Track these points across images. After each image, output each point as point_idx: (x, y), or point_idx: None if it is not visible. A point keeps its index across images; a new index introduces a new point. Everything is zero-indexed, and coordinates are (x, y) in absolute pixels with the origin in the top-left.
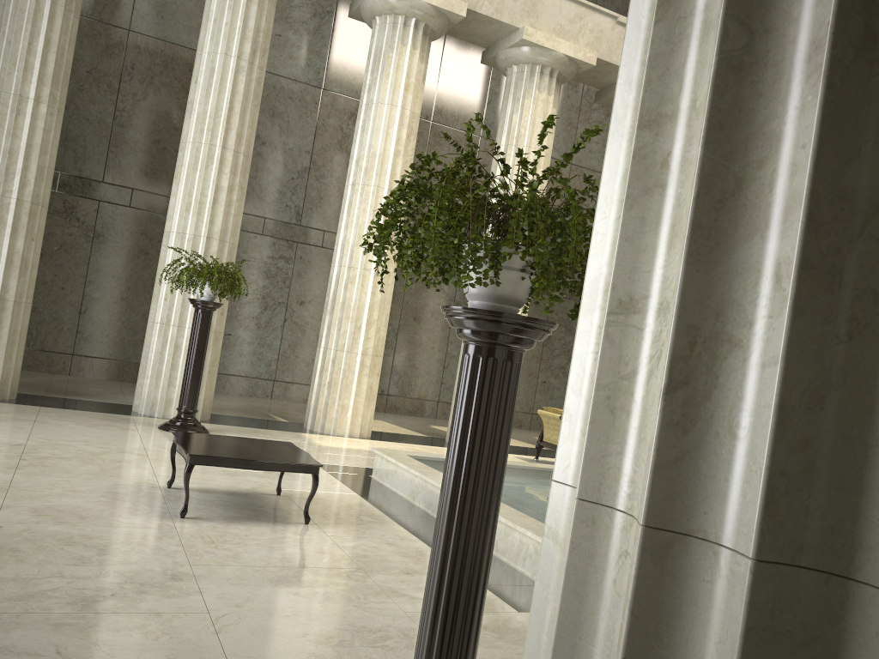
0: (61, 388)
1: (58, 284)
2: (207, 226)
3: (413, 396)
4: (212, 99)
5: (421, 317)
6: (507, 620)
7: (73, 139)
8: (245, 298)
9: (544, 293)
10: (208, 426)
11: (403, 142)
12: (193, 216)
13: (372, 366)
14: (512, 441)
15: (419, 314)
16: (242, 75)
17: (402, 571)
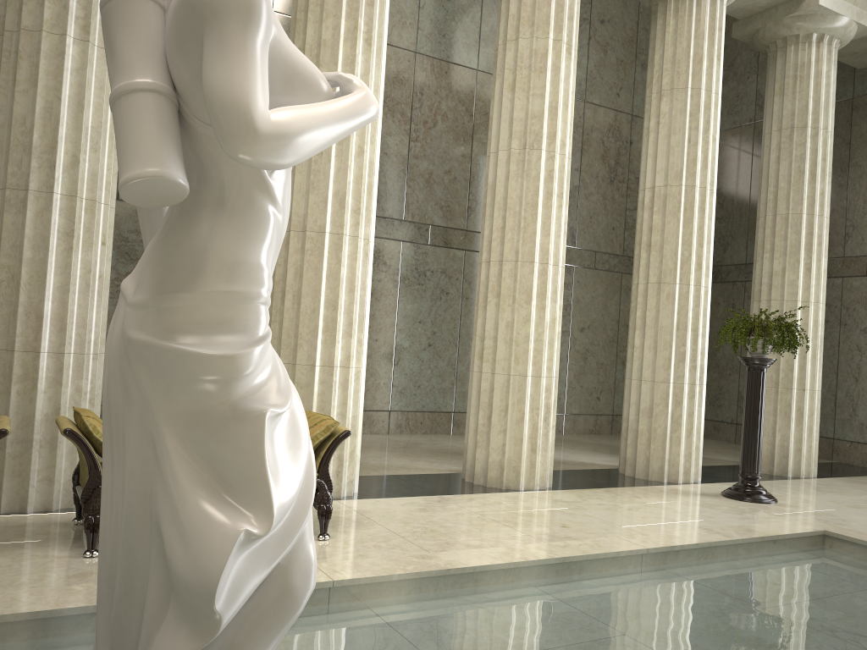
0: None
1: None
2: None
3: None
4: None
5: None
6: None
7: None
8: None
9: None
10: None
11: None
12: None
13: None
14: None
15: None
16: None
17: None
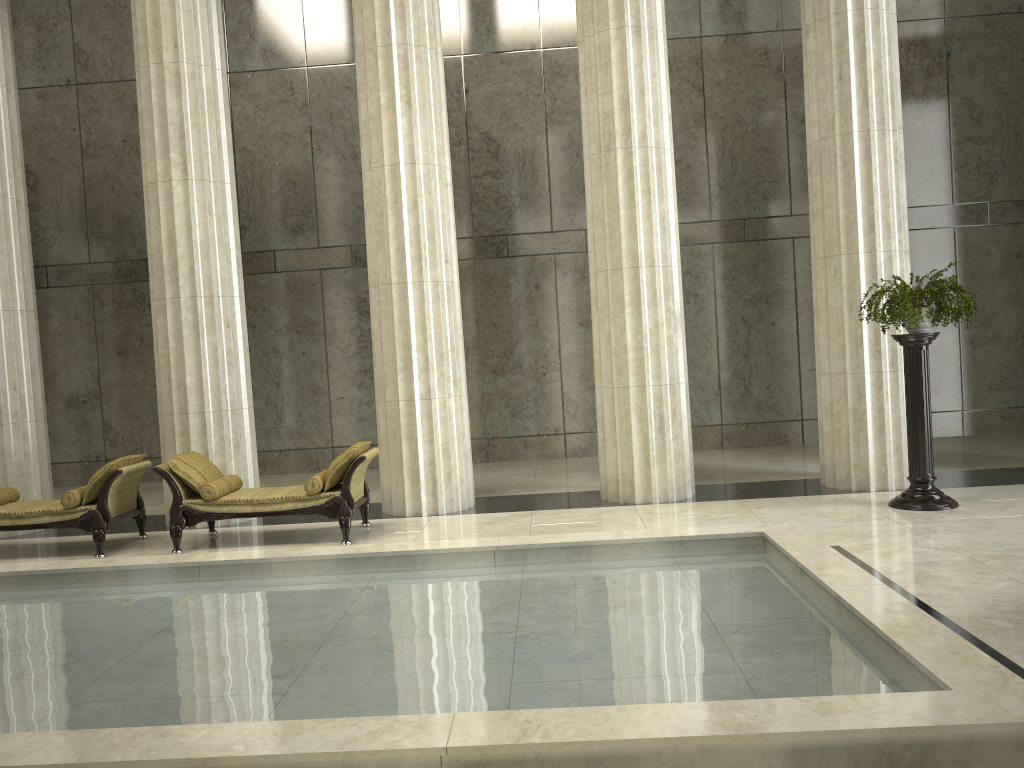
0: None
1: None
2: None
3: None
4: None
5: None
6: (852, 540)
7: None
8: None
9: None
10: None
11: None
12: None
13: None
14: None
15: None
16: None
17: (937, 563)
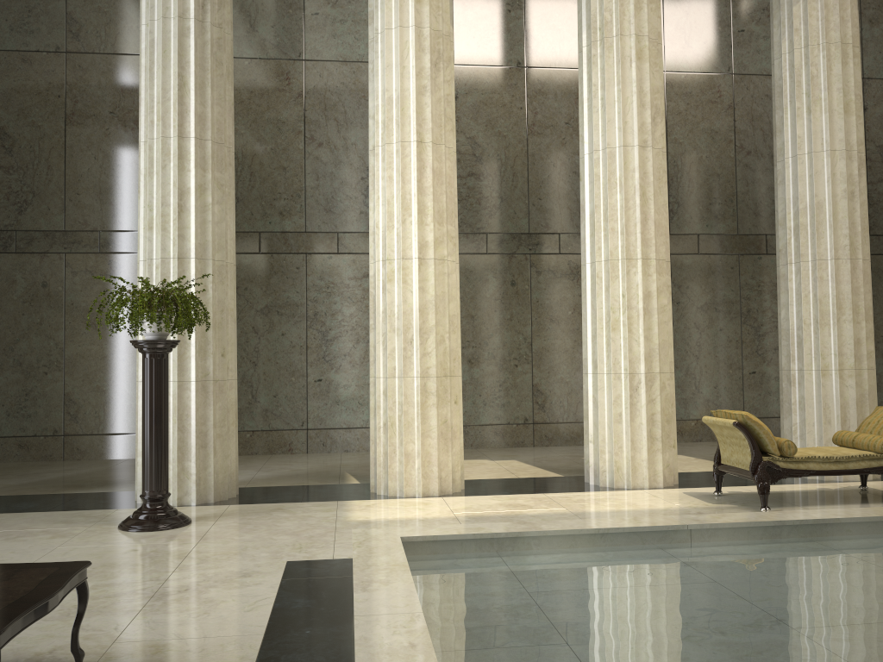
0: (97, 478)
1: (118, 356)
2: (176, 244)
3: (568, 420)
4: (158, 80)
5: (560, 317)
6: None
7: (107, 190)
8: (330, 333)
9: (728, 252)
10: (212, 509)
11: (427, 74)
12: (158, 235)
13: (443, 392)
14: (700, 464)
15: (556, 313)
16: (190, 38)
17: None
